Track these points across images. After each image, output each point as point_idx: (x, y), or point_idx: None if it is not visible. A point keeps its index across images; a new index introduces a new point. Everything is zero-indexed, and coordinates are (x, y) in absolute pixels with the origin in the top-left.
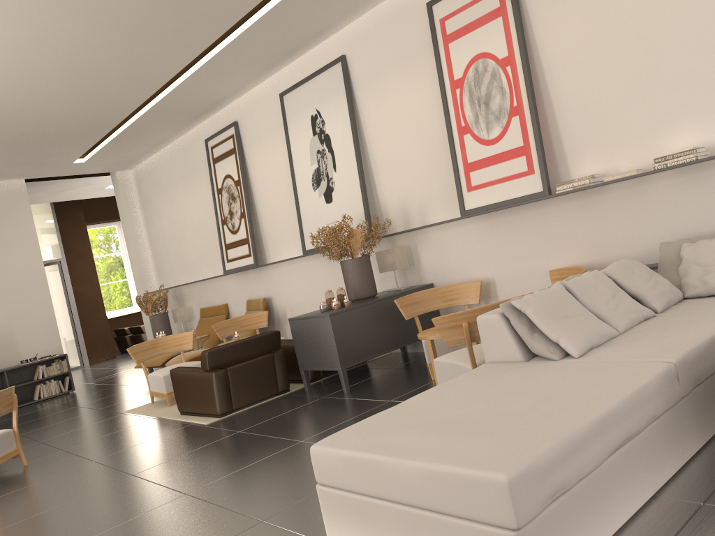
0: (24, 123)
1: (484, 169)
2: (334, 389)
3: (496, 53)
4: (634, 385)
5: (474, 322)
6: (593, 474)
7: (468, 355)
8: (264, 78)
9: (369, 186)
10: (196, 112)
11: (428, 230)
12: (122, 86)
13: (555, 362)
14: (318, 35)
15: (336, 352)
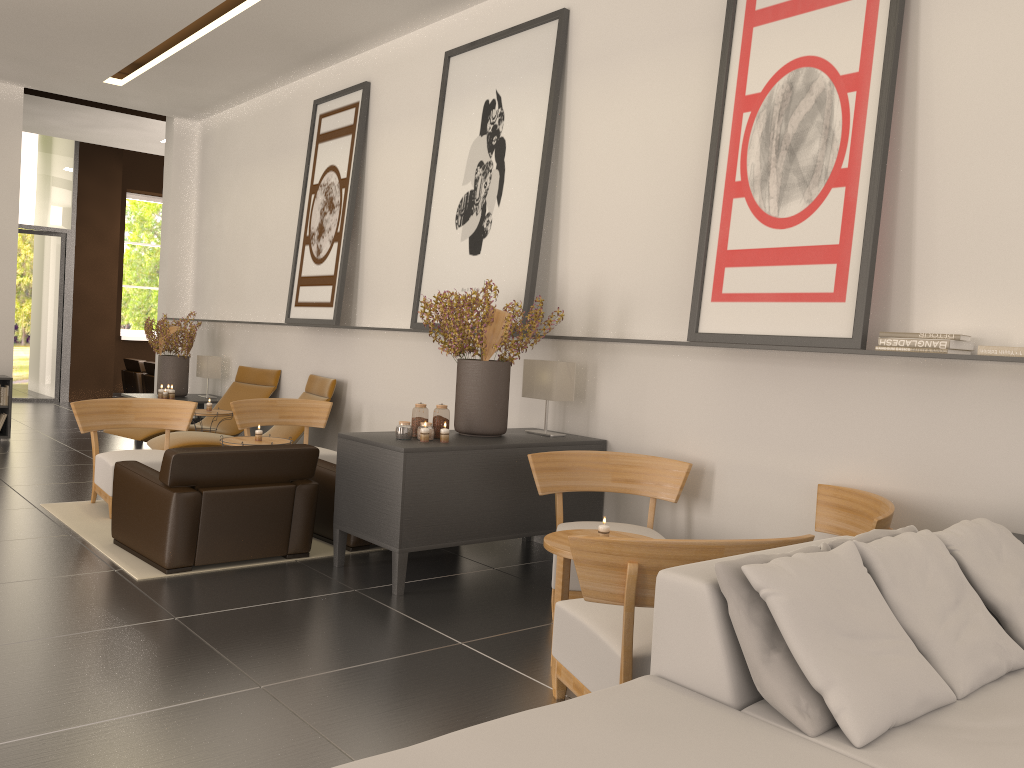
0: None
1: (754, 270)
2: (381, 580)
3: (837, 63)
4: None
5: (652, 569)
6: None
7: (622, 621)
8: (430, 20)
9: (546, 245)
10: (309, 49)
11: (624, 348)
12: None
13: (805, 742)
14: None
15: (398, 520)
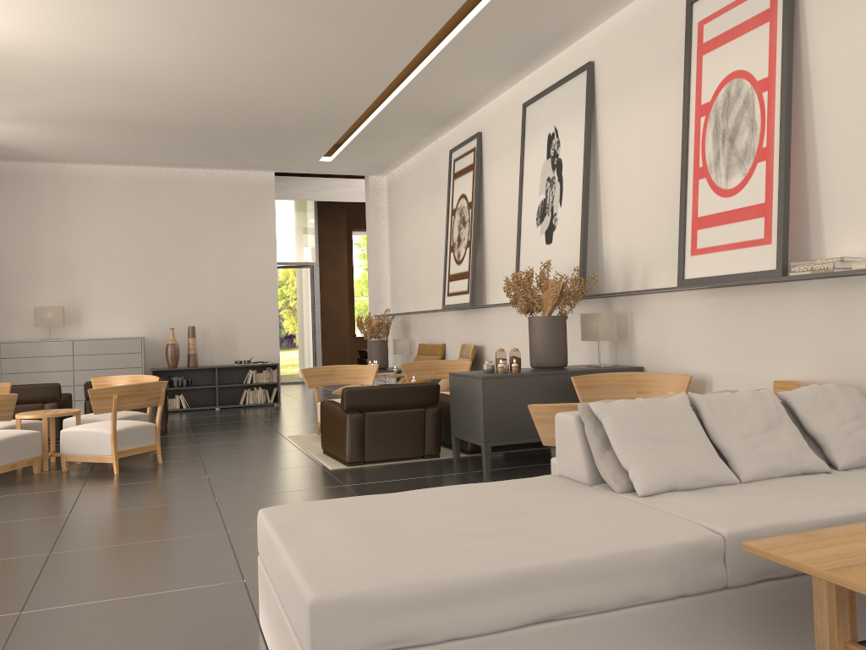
0: (254, 112)
1: (714, 229)
2: (480, 468)
3: (754, 72)
4: (621, 546)
5: None
6: (486, 638)
7: None
8: (511, 83)
9: (594, 230)
10: (439, 116)
11: (648, 298)
12: (344, 80)
13: (609, 494)
14: (565, 35)
15: (482, 424)
